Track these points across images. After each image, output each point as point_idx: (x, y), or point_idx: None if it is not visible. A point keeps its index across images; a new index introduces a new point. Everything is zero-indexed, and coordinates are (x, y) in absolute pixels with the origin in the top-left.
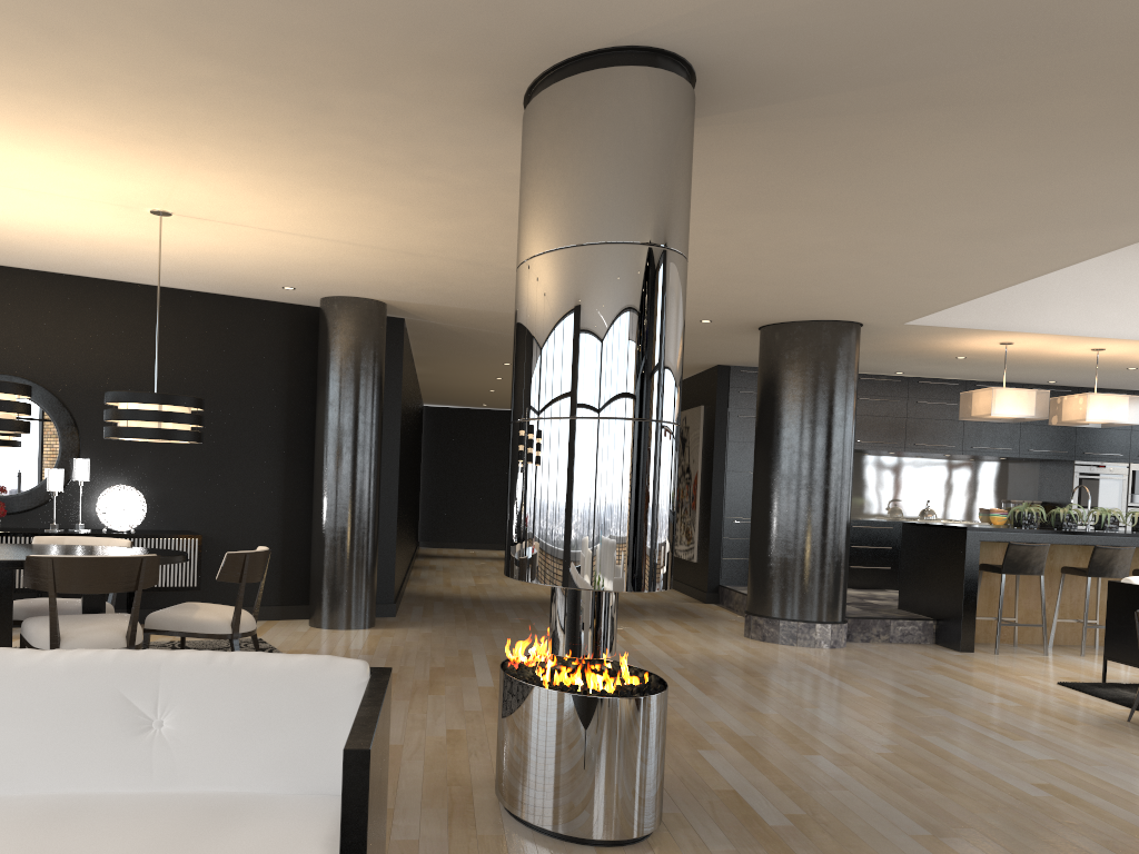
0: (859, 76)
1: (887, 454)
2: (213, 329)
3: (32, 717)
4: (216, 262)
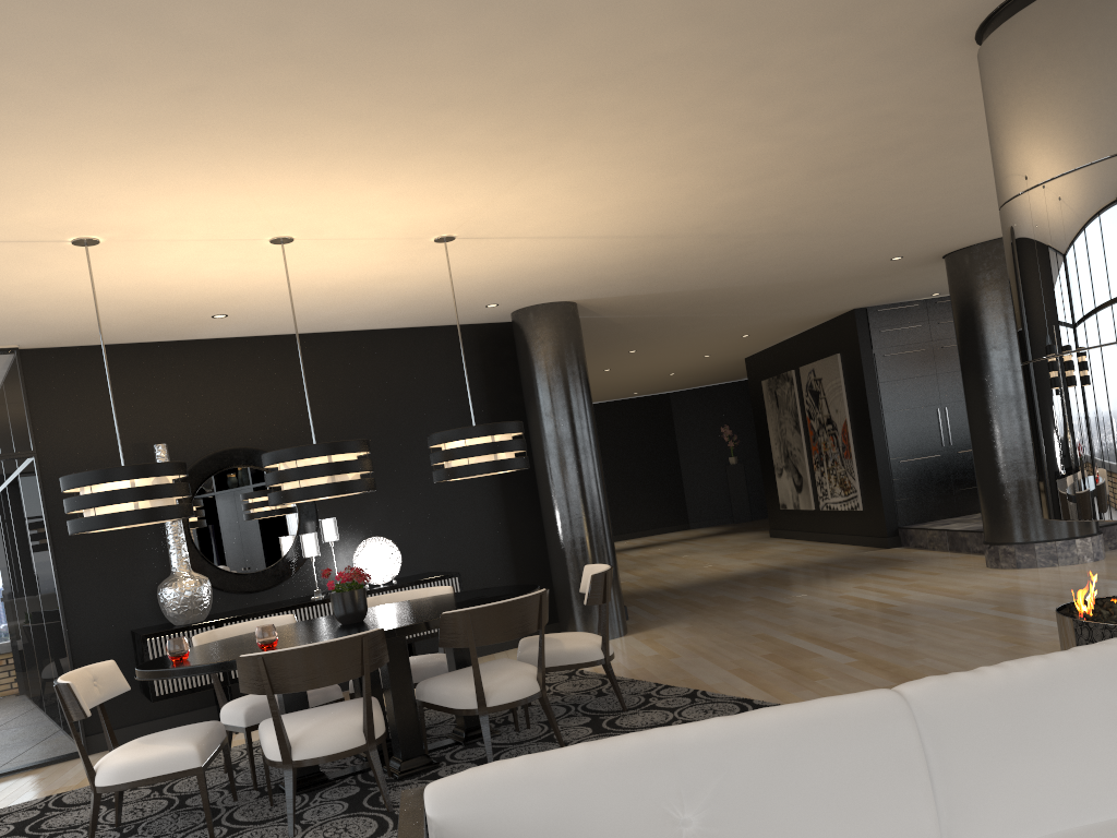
0: None
1: None
2: (412, 364)
3: (1036, 746)
4: (443, 289)
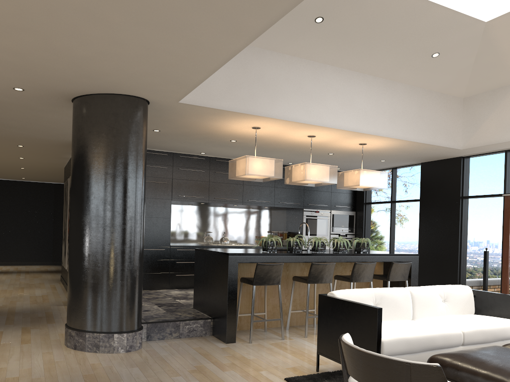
0: None
1: (201, 204)
2: None
3: None
4: None
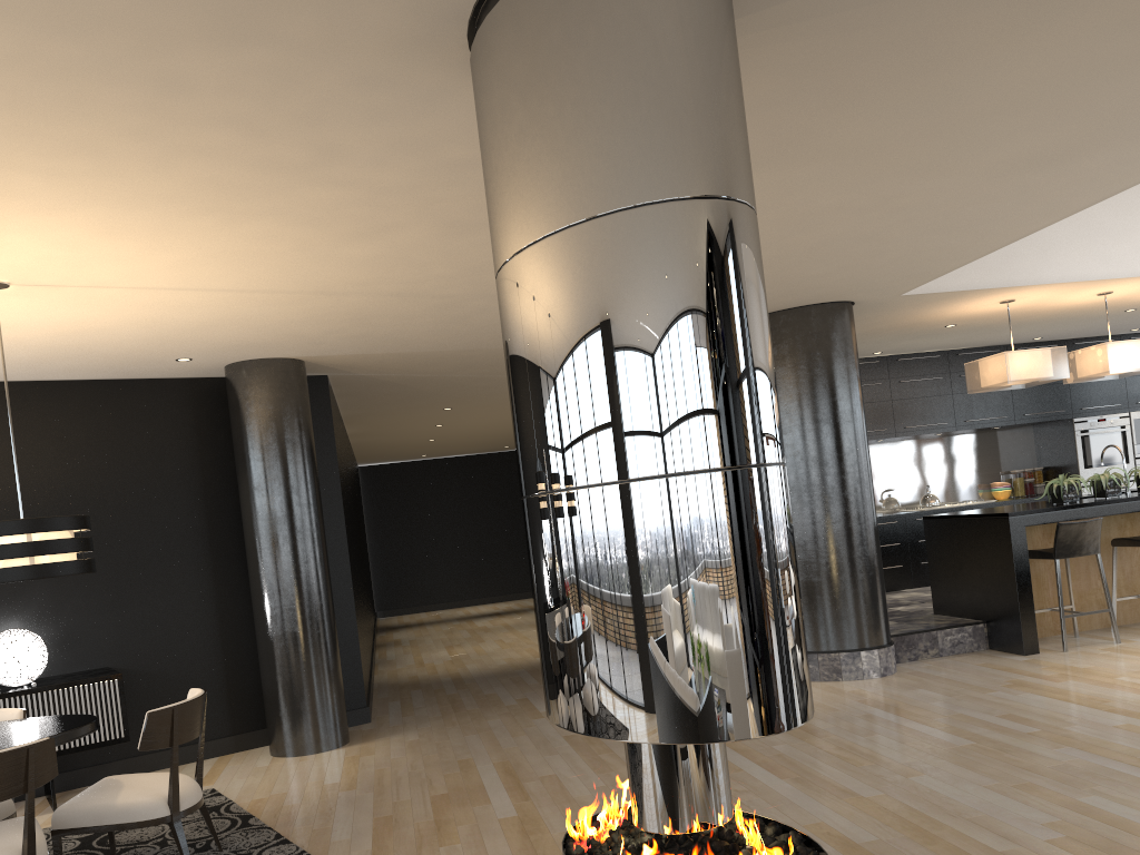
0: None
1: (873, 442)
2: (100, 422)
3: None
4: (86, 341)
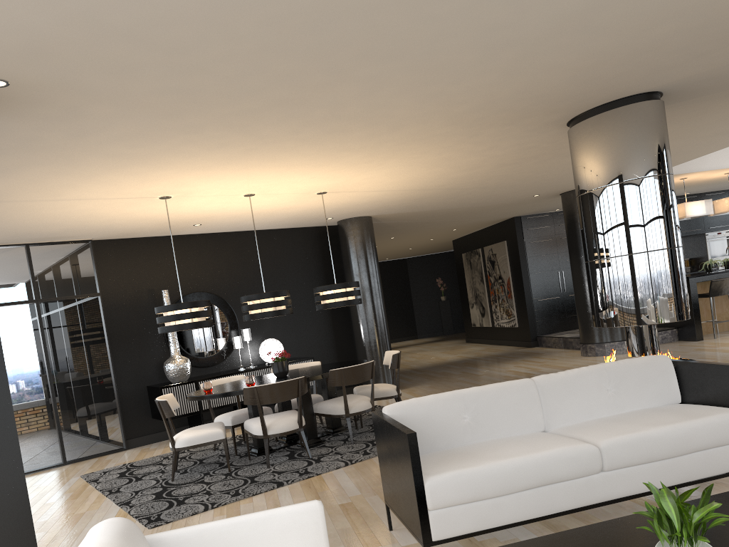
0: (728, 86)
1: None
2: (285, 248)
3: (573, 394)
4: (310, 212)
